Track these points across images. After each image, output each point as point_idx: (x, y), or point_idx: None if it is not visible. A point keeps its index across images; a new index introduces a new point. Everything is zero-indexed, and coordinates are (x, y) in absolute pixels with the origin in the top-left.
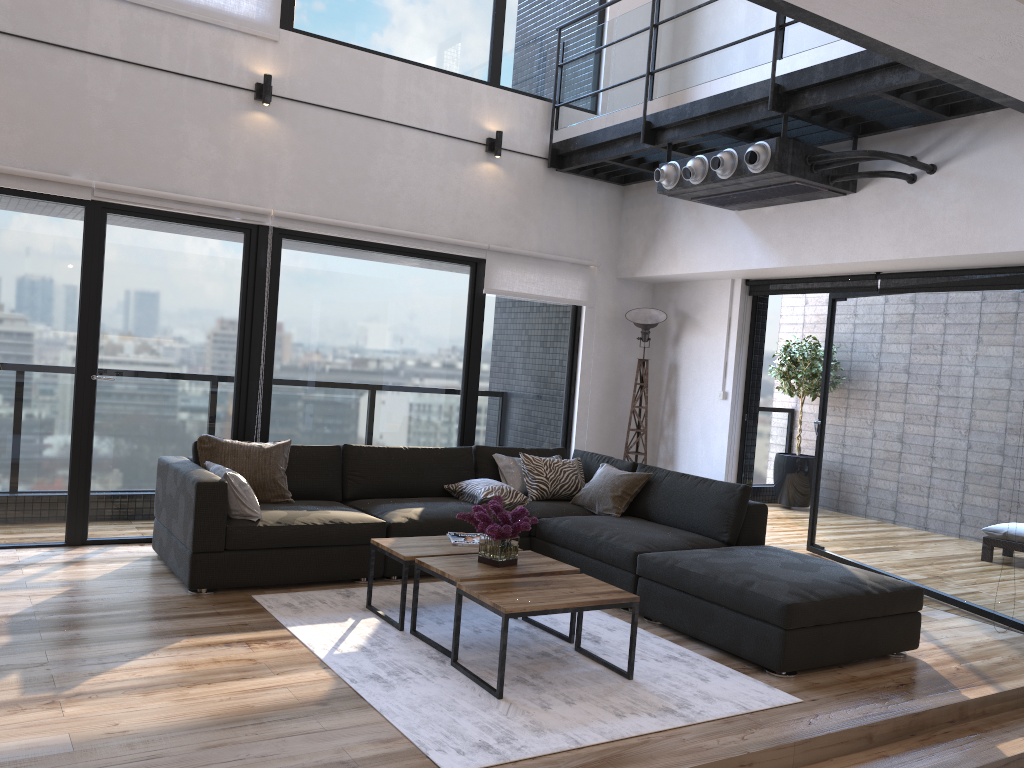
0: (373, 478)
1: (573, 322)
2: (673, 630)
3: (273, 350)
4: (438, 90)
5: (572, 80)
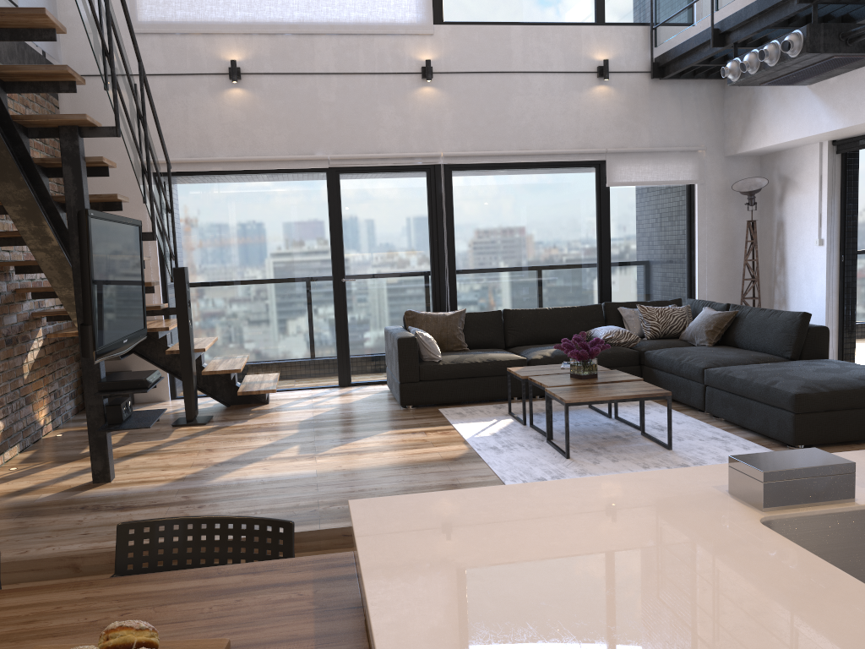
0: (525, 331)
1: (688, 198)
2: (731, 423)
3: (453, 249)
4: (554, 39)
5: (663, 4)
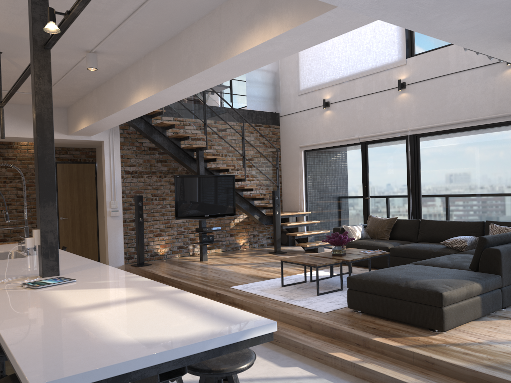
0: (427, 233)
1: None
2: None
3: (418, 182)
4: None
5: None
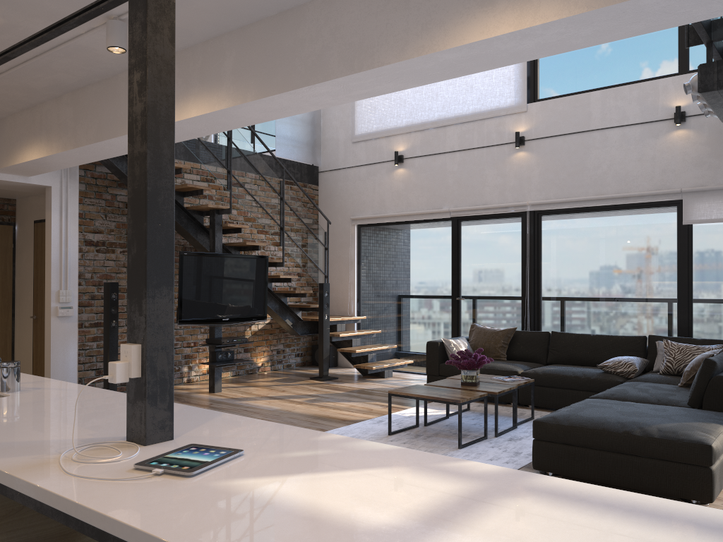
0: (563, 352)
1: None
2: None
3: (539, 279)
4: (631, 96)
5: None
